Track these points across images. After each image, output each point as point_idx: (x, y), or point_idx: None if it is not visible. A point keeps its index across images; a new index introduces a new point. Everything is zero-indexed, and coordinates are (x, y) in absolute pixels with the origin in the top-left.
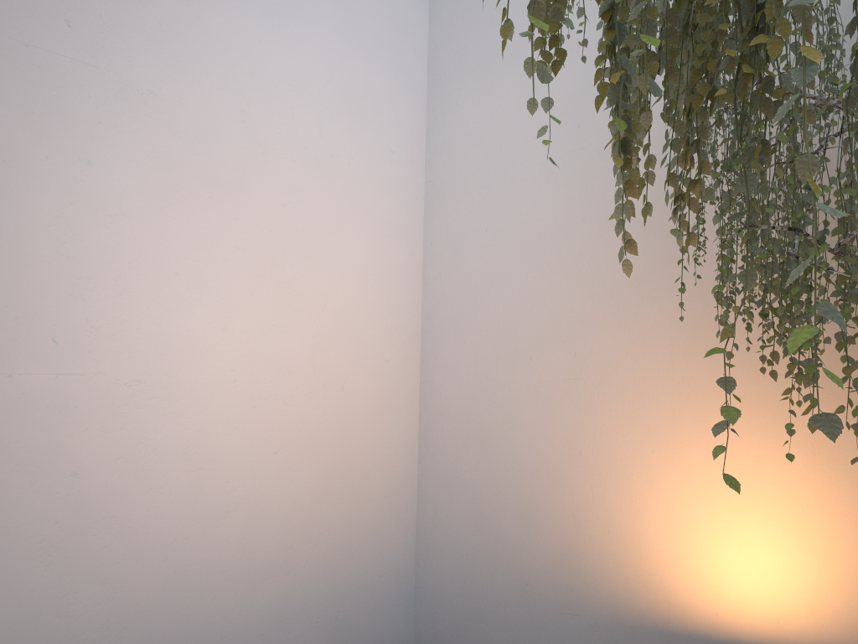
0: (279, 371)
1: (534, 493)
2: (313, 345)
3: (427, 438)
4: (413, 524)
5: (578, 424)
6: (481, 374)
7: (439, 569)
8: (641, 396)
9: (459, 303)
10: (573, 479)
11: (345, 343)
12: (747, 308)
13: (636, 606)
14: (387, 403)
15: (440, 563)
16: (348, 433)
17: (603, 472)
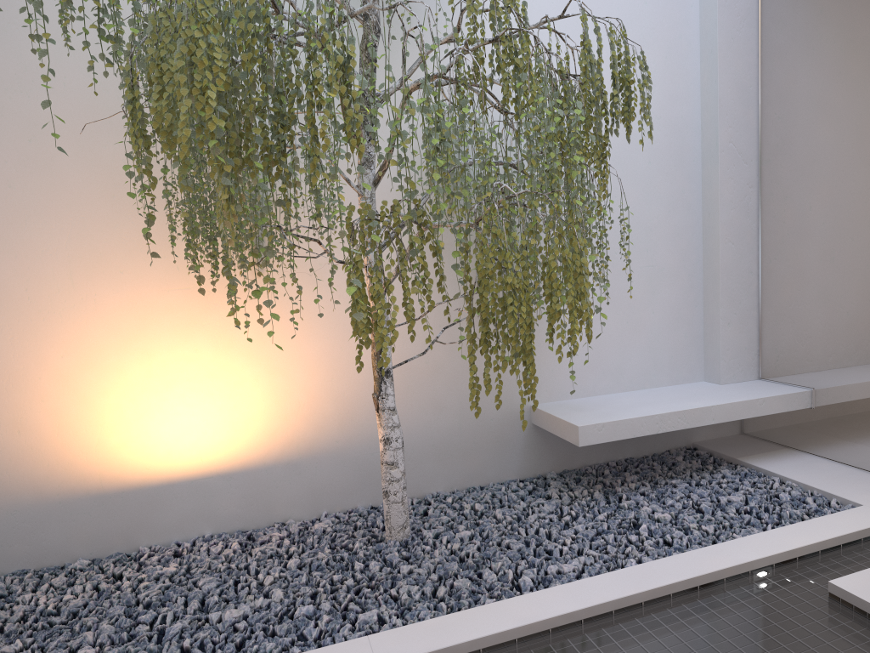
0: None
1: None
2: None
3: None
4: None
5: None
6: None
7: None
8: (40, 311)
9: None
10: None
11: None
12: (193, 249)
13: (64, 484)
14: None
15: None
16: None
17: (3, 382)
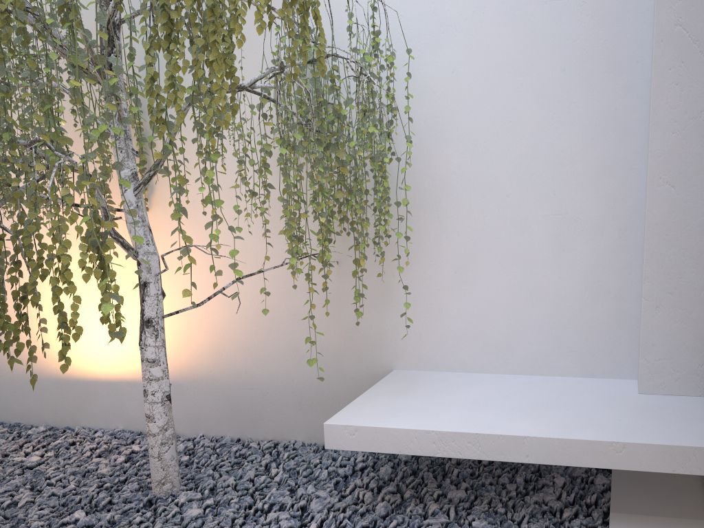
0: None
1: None
2: None
3: None
4: None
5: None
6: None
7: None
8: None
9: None
10: None
11: None
12: None
13: (37, 366)
14: None
15: None
16: None
17: None
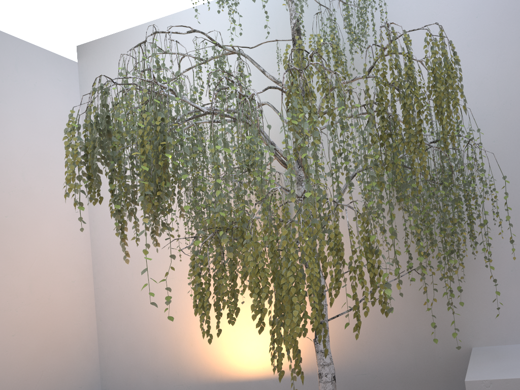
0: (11, 295)
1: (157, 333)
2: (30, 280)
3: (101, 316)
4: (97, 359)
5: (174, 299)
6: (125, 281)
7: (113, 378)
8: None
9: (111, 248)
10: (174, 324)
11: (48, 276)
12: None
13: (207, 375)
14: (76, 302)
15: (113, 375)
16: (54, 320)
17: (187, 318)
